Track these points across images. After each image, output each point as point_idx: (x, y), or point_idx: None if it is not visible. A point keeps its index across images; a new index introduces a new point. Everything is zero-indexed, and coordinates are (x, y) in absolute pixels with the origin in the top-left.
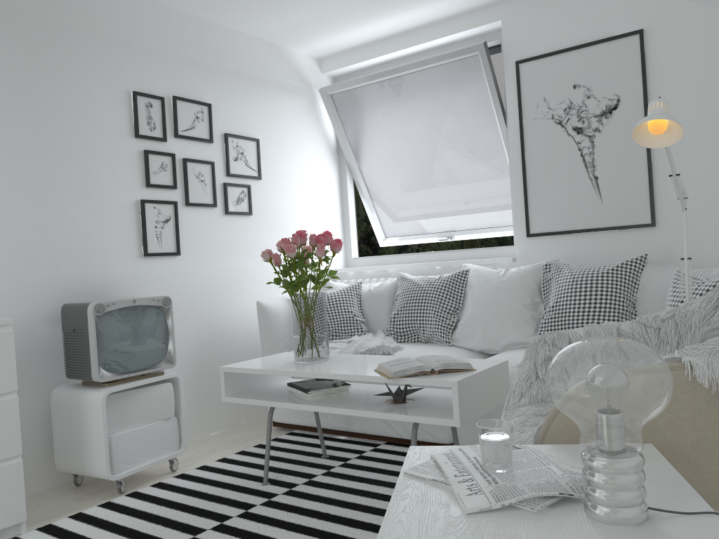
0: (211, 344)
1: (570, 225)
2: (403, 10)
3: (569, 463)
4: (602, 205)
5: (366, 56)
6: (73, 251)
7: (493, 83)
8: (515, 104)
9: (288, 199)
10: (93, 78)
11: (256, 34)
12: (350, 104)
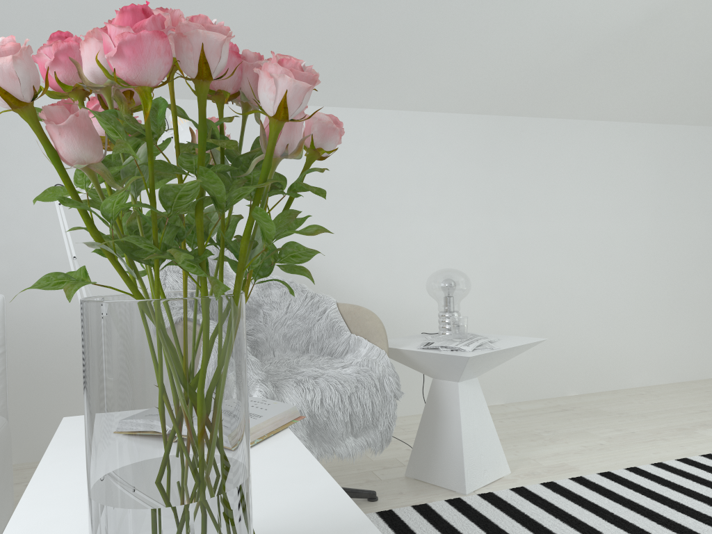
0: None
1: None
2: None
3: (418, 343)
4: None
5: None
6: None
7: None
8: None
9: None
10: None
11: None
12: None
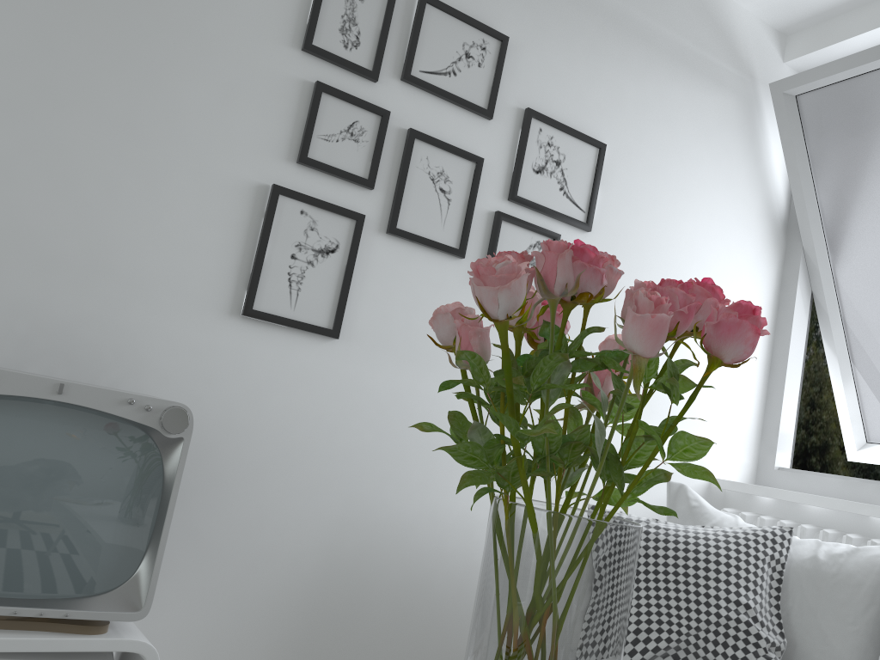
0: (362, 575)
1: None
2: None
3: None
4: None
5: None
6: (52, 249)
7: None
8: None
9: None
10: None
11: None
12: (841, 115)
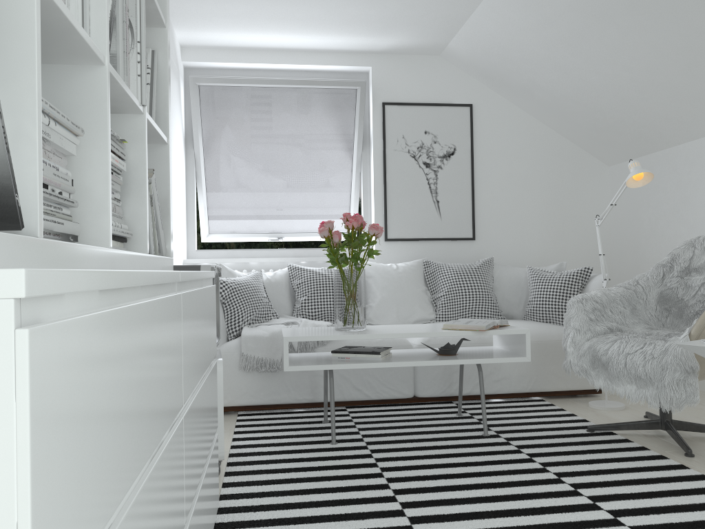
0: None
1: (418, 234)
2: (311, 34)
3: None
4: (441, 222)
5: (238, 59)
6: None
7: (363, 115)
8: (379, 135)
9: (173, 182)
10: None
11: (171, 6)
12: (218, 99)
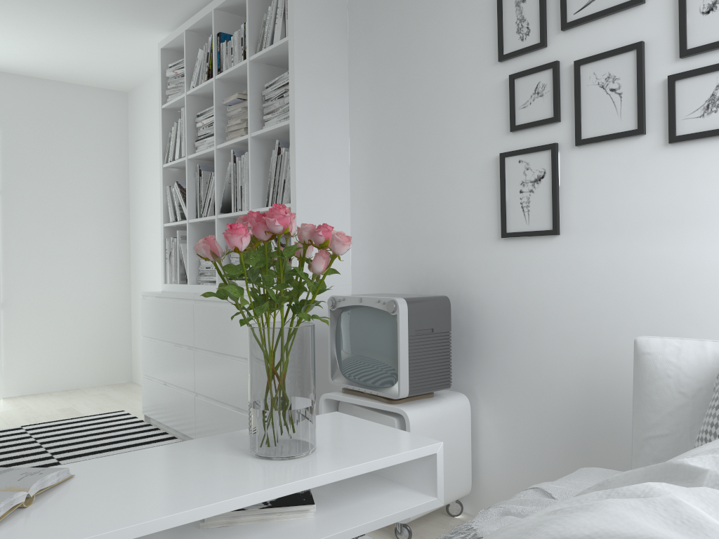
0: (615, 404)
1: None
2: None
3: None
4: None
5: None
6: (426, 233)
7: None
8: None
9: None
10: (454, 7)
11: None
12: None
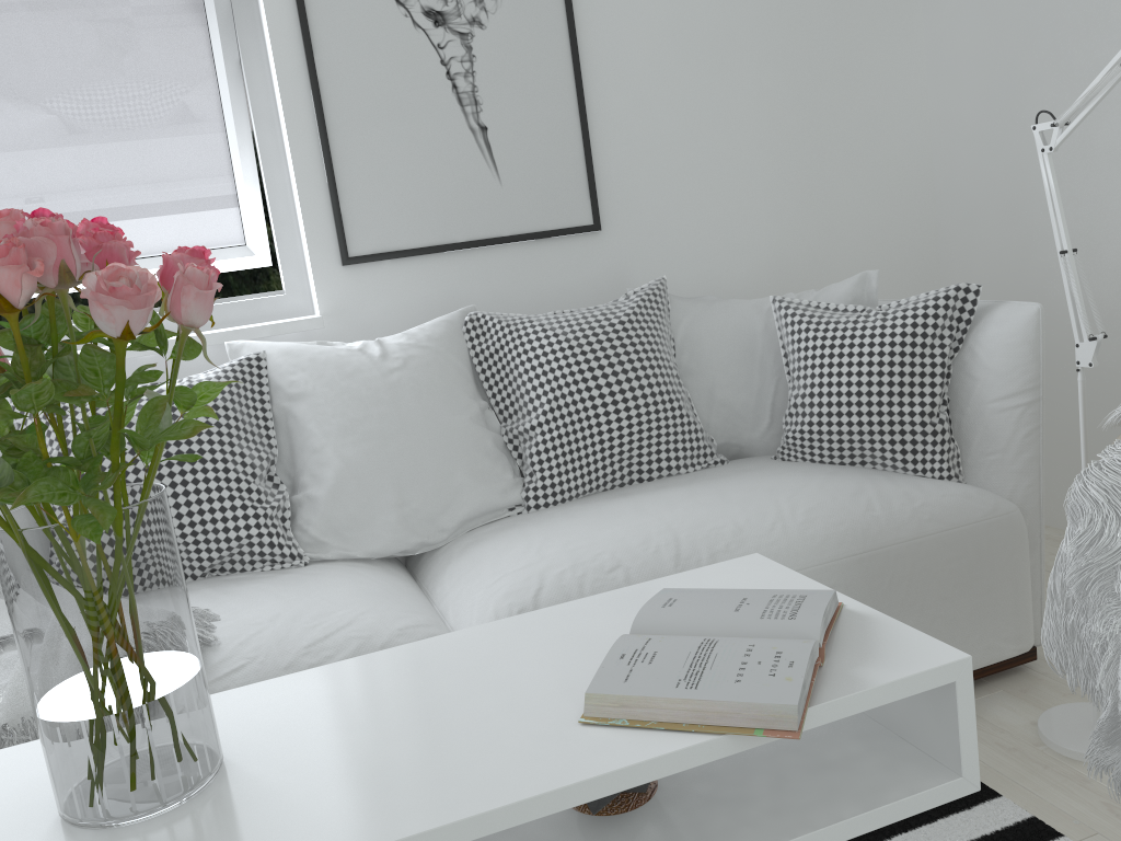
0: None
1: (440, 234)
2: None
3: None
4: (501, 189)
5: None
6: None
7: None
8: None
9: None
10: None
11: None
12: None
